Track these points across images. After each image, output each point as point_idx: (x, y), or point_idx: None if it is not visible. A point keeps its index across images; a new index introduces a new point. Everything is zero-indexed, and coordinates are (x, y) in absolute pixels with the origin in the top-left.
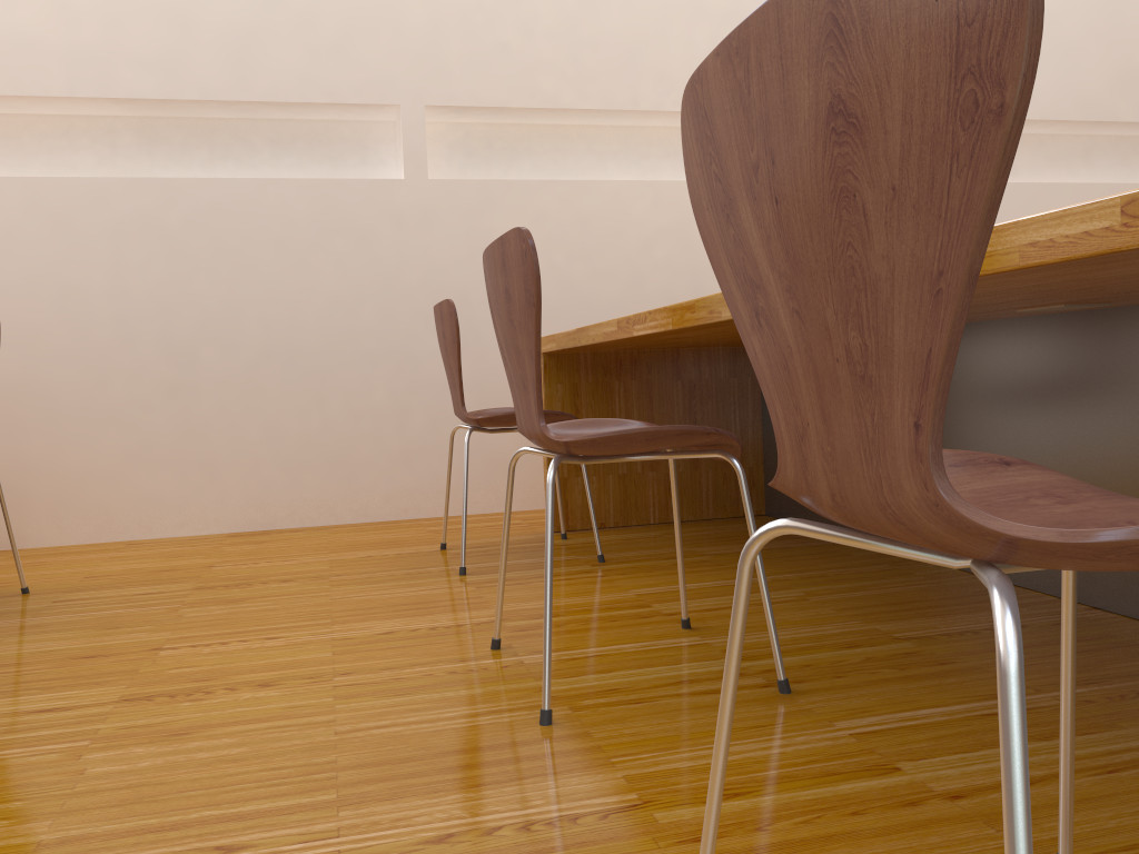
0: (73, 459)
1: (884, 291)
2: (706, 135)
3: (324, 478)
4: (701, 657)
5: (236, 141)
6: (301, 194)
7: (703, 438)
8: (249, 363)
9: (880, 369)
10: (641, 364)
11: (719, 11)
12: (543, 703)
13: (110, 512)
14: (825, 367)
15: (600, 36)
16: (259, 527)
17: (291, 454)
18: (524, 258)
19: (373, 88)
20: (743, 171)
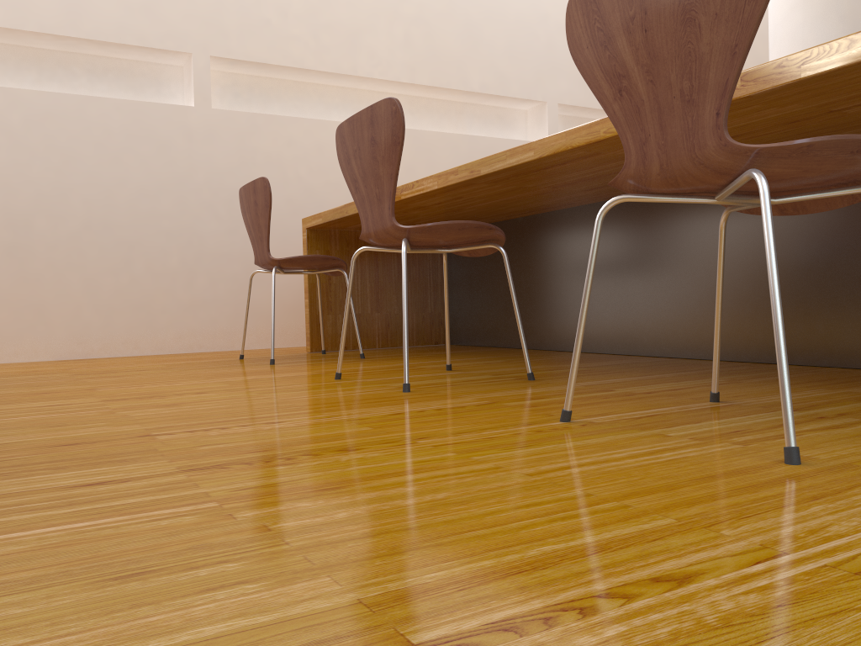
0: None
1: (706, 59)
2: (593, 10)
3: (130, 321)
4: (470, 375)
5: (60, 68)
6: (117, 110)
7: (486, 232)
8: (74, 232)
9: (699, 95)
10: None
11: (409, 16)
12: (405, 379)
13: None
14: (666, 103)
15: (332, 22)
16: (79, 356)
17: (106, 302)
18: (393, 115)
19: (172, 39)
20: (622, 22)
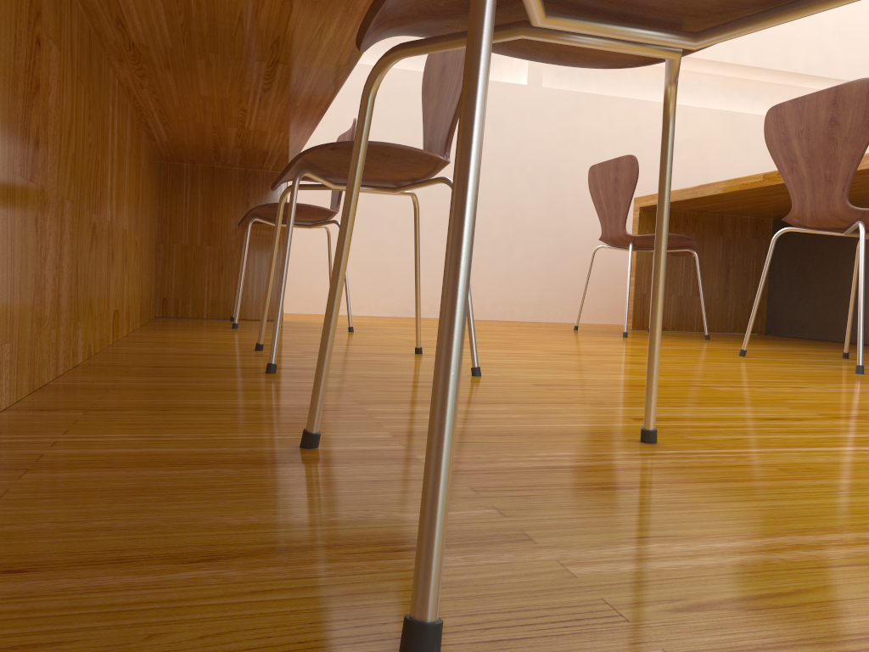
0: (296, 254)
1: None
2: None
3: None
4: None
5: None
6: None
7: None
8: None
9: None
10: (699, 222)
11: None
12: (859, 361)
13: (316, 293)
14: None
15: None
16: (410, 315)
17: (436, 266)
18: None
19: None
20: None
